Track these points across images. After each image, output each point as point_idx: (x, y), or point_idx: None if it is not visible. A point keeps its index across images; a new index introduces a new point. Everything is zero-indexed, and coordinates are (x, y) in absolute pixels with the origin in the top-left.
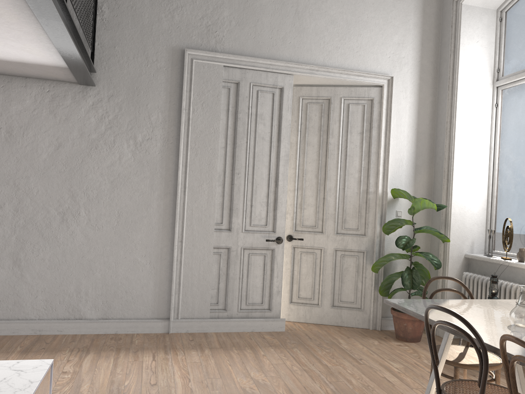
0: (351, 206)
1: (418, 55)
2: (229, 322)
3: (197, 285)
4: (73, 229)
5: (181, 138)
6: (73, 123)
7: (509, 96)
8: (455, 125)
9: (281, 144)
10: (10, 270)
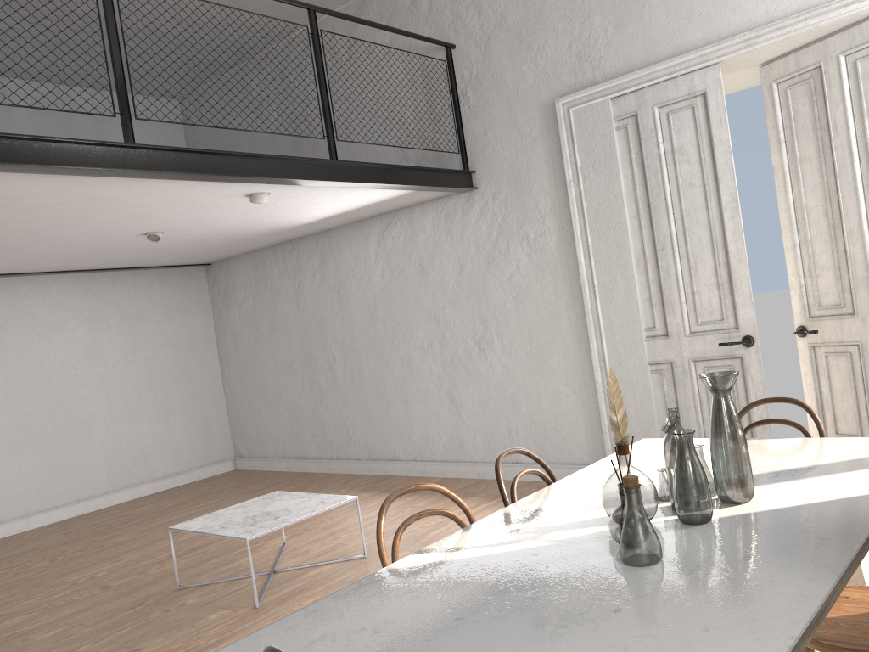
0: None
1: None
2: None
3: (636, 419)
4: (491, 359)
5: (574, 222)
6: (467, 239)
7: None
8: None
9: (721, 185)
10: (449, 410)
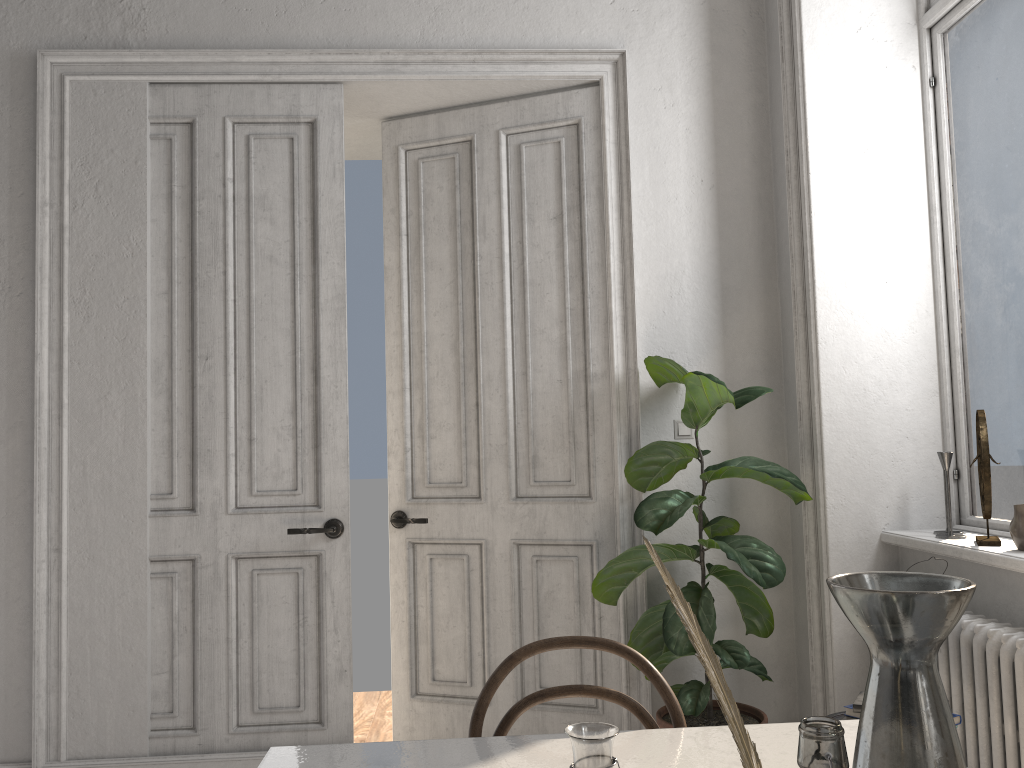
0: (550, 419)
1: None
2: (202, 764)
3: (109, 665)
4: None
5: (40, 280)
6: None
7: (963, 45)
8: (808, 155)
9: (322, 270)
10: None
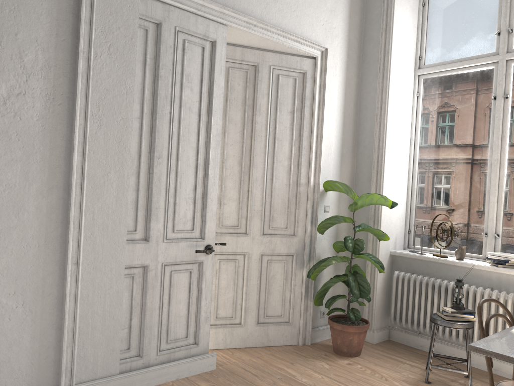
0: (280, 200)
1: (346, 28)
2: (148, 373)
3: (101, 328)
4: None
5: (77, 98)
6: None
7: (433, 86)
8: (387, 112)
9: (212, 120)
10: None
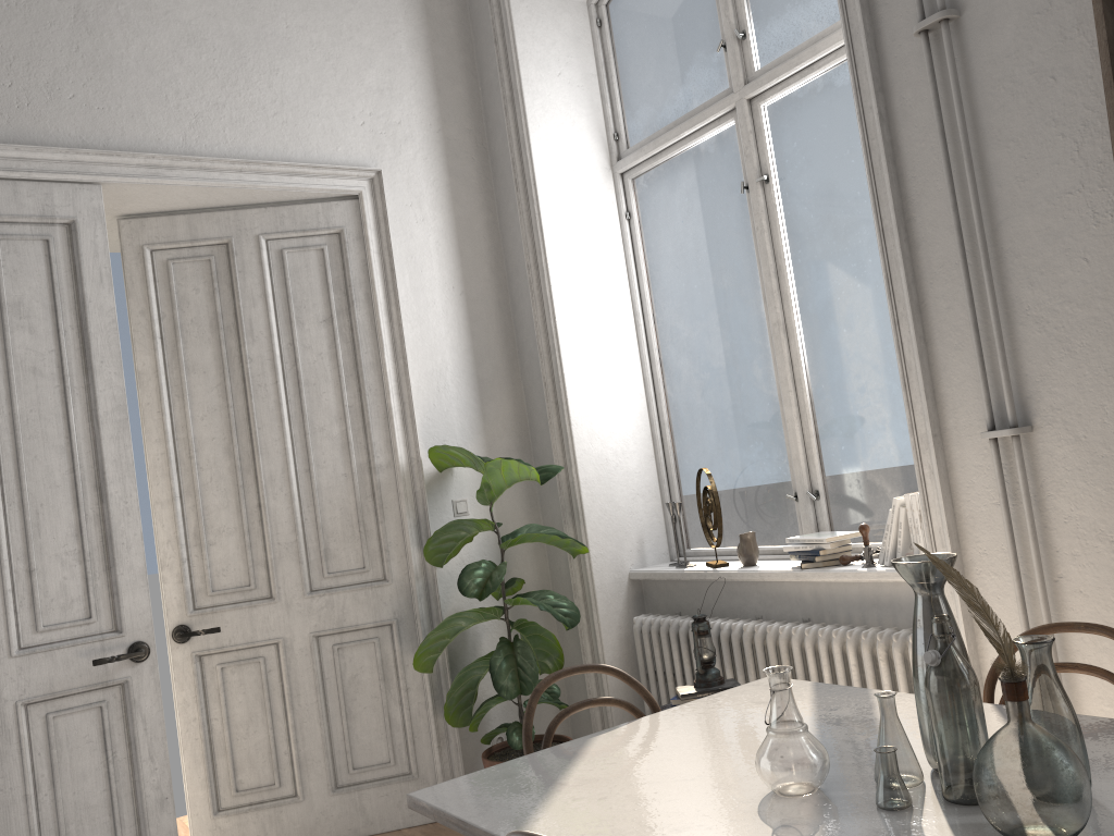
0: (338, 512)
1: (433, 115)
2: None
3: None
4: None
5: None
6: None
7: (651, 191)
8: (548, 270)
9: (98, 380)
10: None
